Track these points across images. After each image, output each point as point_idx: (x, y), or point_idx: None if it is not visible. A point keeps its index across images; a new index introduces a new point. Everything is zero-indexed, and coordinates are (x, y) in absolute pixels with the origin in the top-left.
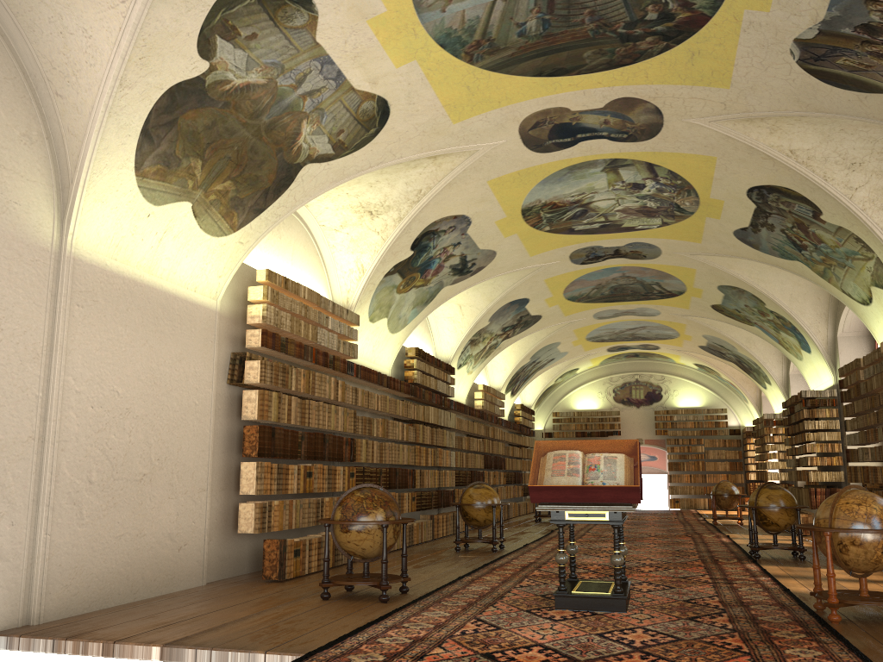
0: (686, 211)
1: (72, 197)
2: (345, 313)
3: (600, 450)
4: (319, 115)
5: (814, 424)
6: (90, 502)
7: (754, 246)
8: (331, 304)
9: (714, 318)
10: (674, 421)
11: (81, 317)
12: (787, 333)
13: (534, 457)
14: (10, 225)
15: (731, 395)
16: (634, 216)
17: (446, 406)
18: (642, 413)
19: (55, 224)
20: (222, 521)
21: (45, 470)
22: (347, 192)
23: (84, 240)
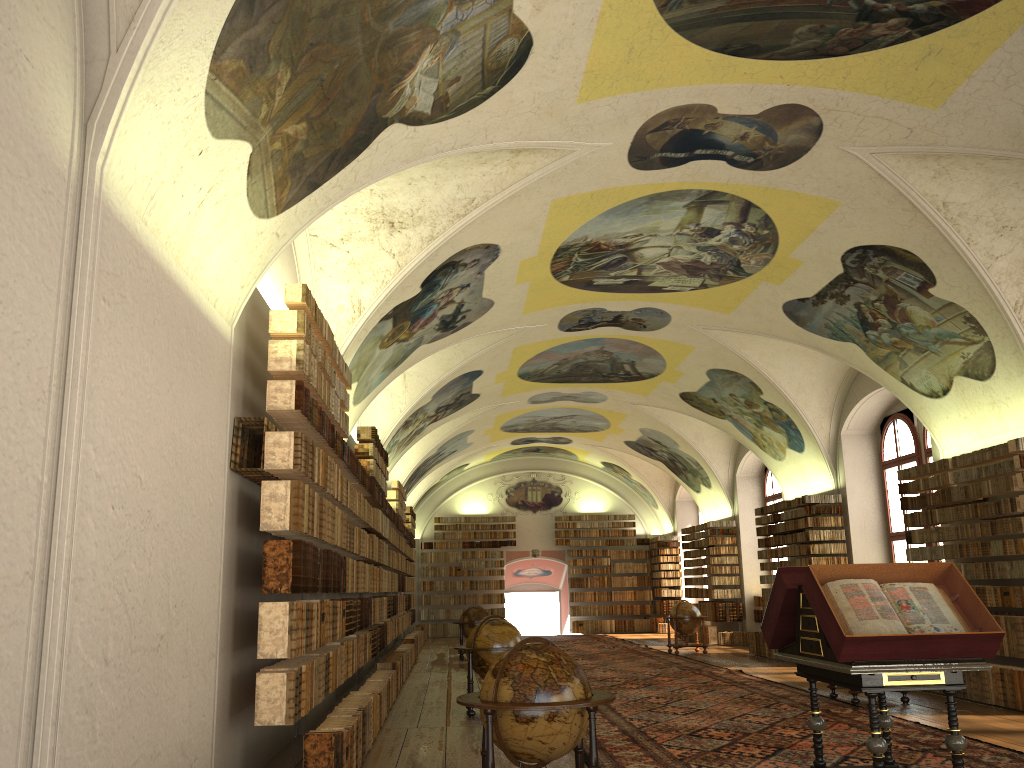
0: (743, 272)
1: (113, 80)
2: (344, 368)
3: (912, 578)
4: (449, 44)
5: (819, 534)
6: (104, 703)
7: (800, 321)
8: (338, 353)
9: (673, 408)
10: (575, 529)
11: (106, 325)
12: (775, 428)
13: (823, 590)
14: (18, 103)
15: (638, 499)
16: (673, 273)
17: (384, 509)
18: (539, 519)
19: (76, 128)
20: (220, 706)
21: (49, 644)
22: (372, 188)
23: (117, 172)
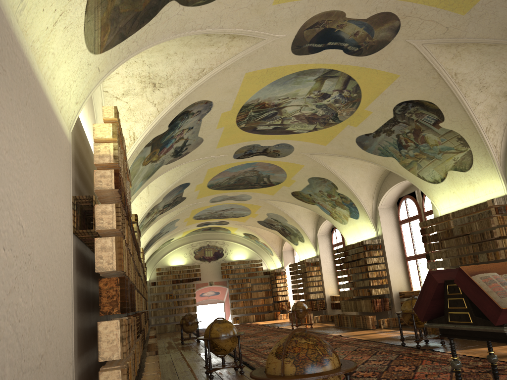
0: (338, 120)
1: None
2: (129, 173)
3: None
4: None
5: (371, 260)
6: None
7: (364, 147)
8: (127, 161)
9: (286, 201)
10: (231, 269)
11: None
12: (343, 207)
13: (475, 281)
14: None
15: (262, 251)
16: (300, 122)
17: (140, 262)
18: (212, 265)
19: None
20: None
21: None
22: (144, 60)
23: None
